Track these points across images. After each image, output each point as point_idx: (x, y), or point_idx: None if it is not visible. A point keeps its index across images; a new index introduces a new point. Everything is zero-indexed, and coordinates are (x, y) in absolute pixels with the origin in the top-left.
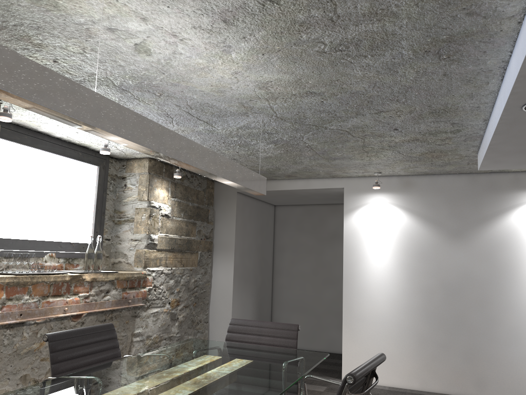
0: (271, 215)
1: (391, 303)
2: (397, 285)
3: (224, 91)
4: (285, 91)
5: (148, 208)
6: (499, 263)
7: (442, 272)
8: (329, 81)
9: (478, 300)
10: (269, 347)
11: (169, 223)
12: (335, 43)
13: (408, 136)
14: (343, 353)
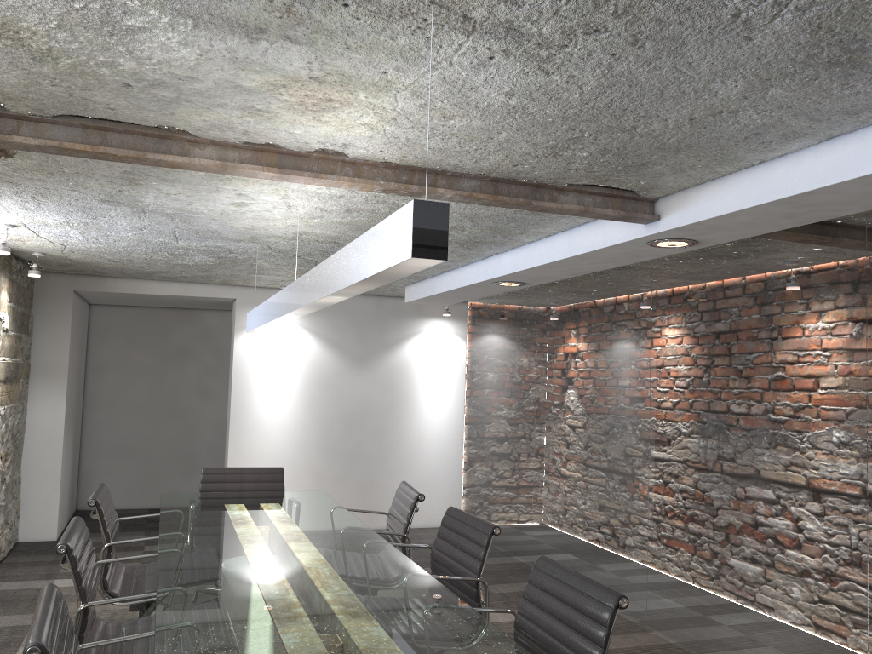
0: (87, 319)
1: (288, 438)
2: (295, 418)
3: (254, 229)
4: (314, 238)
5: None
6: (398, 391)
7: (343, 402)
8: None
9: (376, 429)
10: (263, 492)
11: (6, 342)
12: None
13: None
14: None
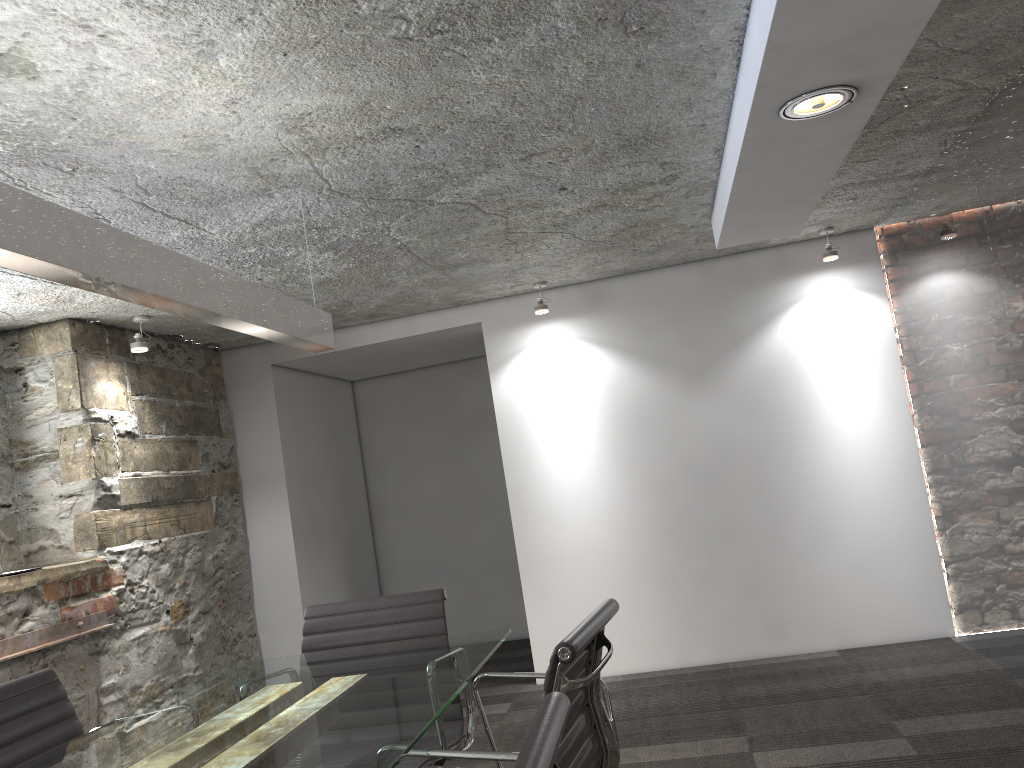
0: (349, 402)
1: (603, 521)
2: (608, 487)
3: (213, 147)
4: (342, 133)
5: (86, 425)
6: (775, 412)
7: (682, 448)
8: (425, 100)
9: (751, 484)
10: (394, 644)
11: (138, 450)
12: (428, 18)
13: (587, 200)
14: (532, 632)
